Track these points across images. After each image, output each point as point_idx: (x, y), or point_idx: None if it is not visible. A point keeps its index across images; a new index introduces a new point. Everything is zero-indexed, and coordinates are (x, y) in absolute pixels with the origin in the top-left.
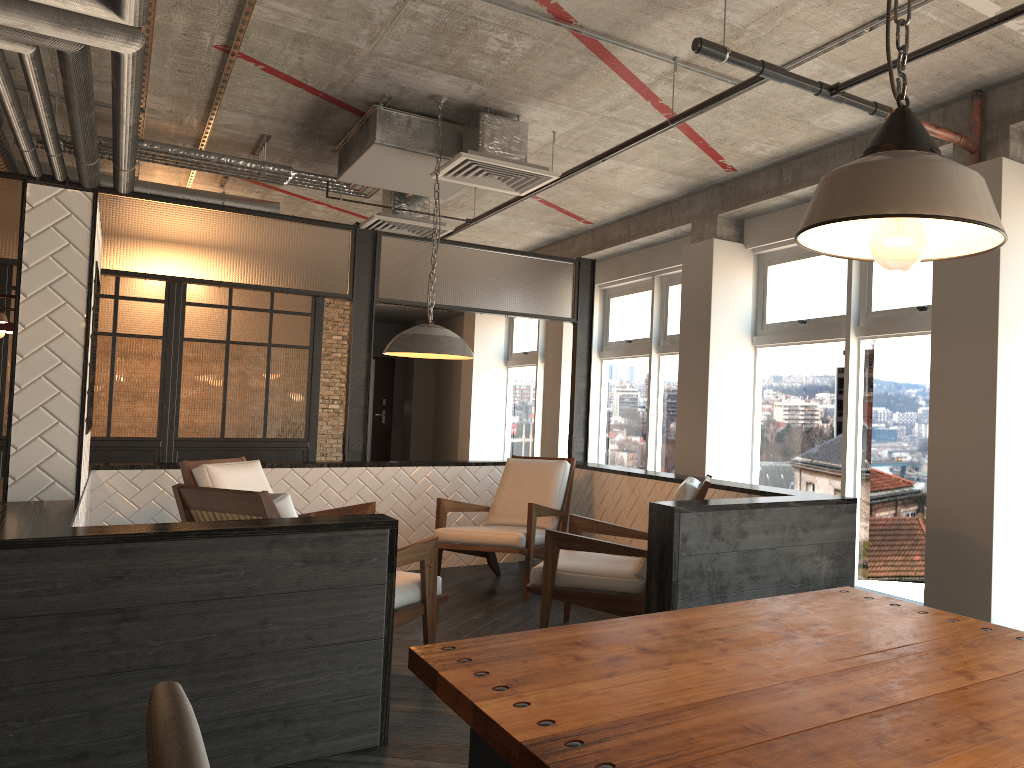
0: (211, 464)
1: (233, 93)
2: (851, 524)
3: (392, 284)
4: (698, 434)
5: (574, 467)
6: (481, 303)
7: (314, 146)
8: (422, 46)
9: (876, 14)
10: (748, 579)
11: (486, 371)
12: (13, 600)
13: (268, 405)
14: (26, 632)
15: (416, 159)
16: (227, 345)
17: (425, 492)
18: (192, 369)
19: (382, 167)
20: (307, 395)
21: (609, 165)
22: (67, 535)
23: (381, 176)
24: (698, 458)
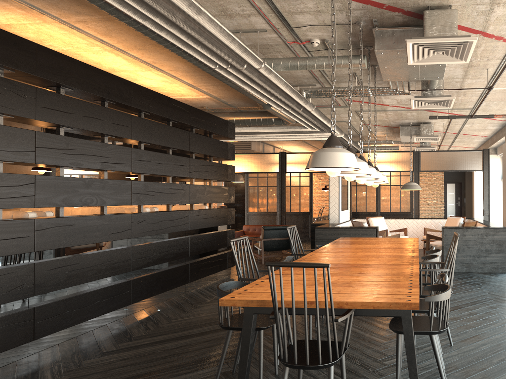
0: (371, 217)
1: (372, 129)
2: (504, 235)
3: (424, 166)
4: (505, 208)
5: (465, 219)
6: (450, 168)
7: (396, 133)
8: (396, 117)
9: (479, 94)
10: (466, 247)
11: (478, 187)
12: (321, 236)
13: (400, 202)
14: (323, 241)
15: (411, 136)
16: (390, 186)
17: (429, 226)
18: (382, 193)
19: (407, 139)
20: (410, 199)
21: (468, 125)
22: (327, 227)
23: (409, 140)
24: (505, 216)
